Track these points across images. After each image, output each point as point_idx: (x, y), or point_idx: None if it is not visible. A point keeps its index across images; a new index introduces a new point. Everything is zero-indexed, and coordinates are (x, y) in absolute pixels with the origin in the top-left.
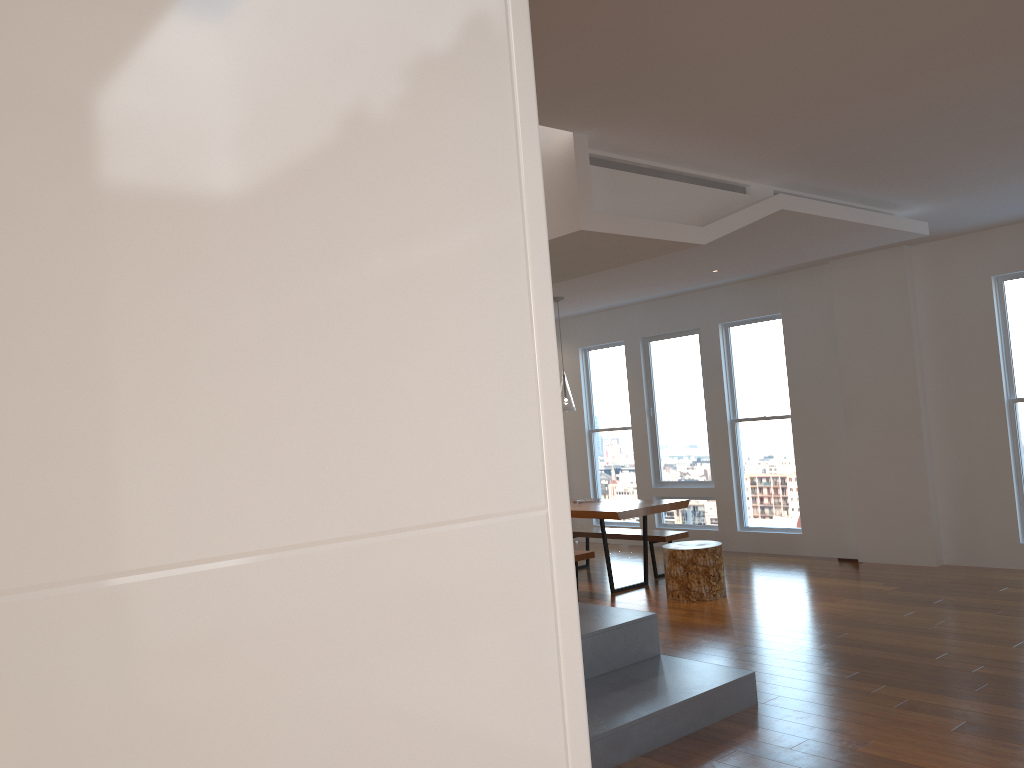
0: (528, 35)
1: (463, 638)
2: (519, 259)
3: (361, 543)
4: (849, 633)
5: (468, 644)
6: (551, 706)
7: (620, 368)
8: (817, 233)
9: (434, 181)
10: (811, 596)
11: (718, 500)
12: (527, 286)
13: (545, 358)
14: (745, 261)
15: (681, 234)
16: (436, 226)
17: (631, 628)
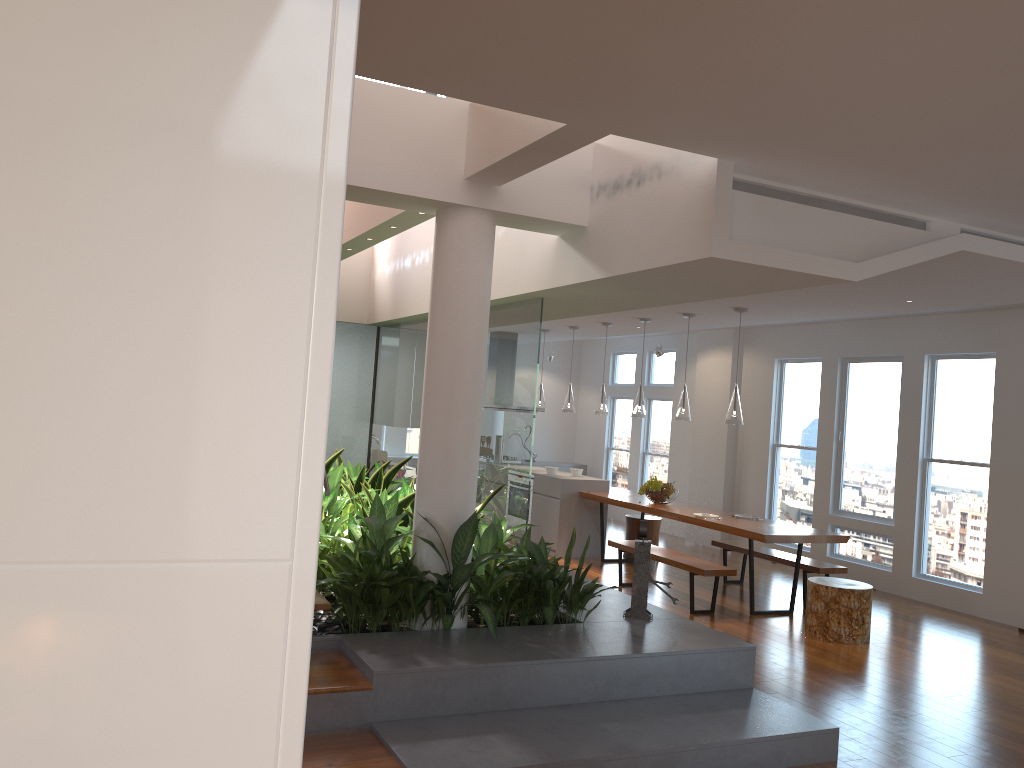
0: (343, 173)
1: (187, 650)
2: (298, 359)
3: (102, 567)
4: (981, 711)
5: (191, 655)
6: (266, 717)
7: (815, 385)
8: (1017, 277)
9: (221, 295)
10: (962, 663)
11: (896, 540)
12: (303, 381)
13: (312, 440)
14: (941, 295)
15: (829, 269)
16: (216, 331)
17: (724, 655)
